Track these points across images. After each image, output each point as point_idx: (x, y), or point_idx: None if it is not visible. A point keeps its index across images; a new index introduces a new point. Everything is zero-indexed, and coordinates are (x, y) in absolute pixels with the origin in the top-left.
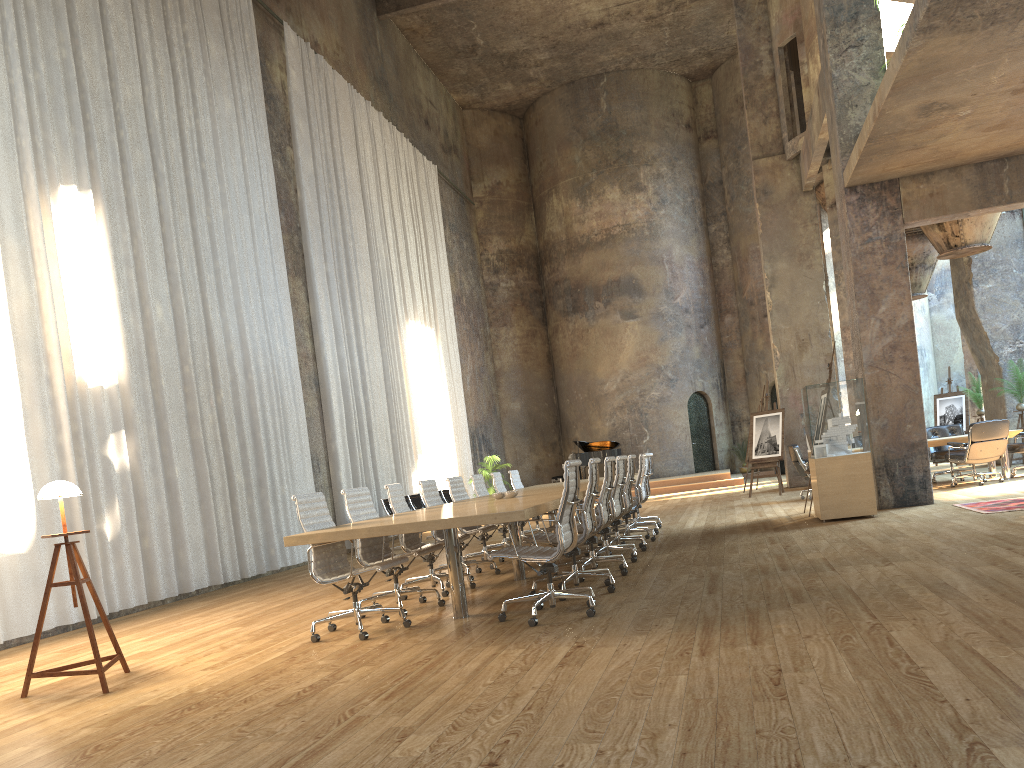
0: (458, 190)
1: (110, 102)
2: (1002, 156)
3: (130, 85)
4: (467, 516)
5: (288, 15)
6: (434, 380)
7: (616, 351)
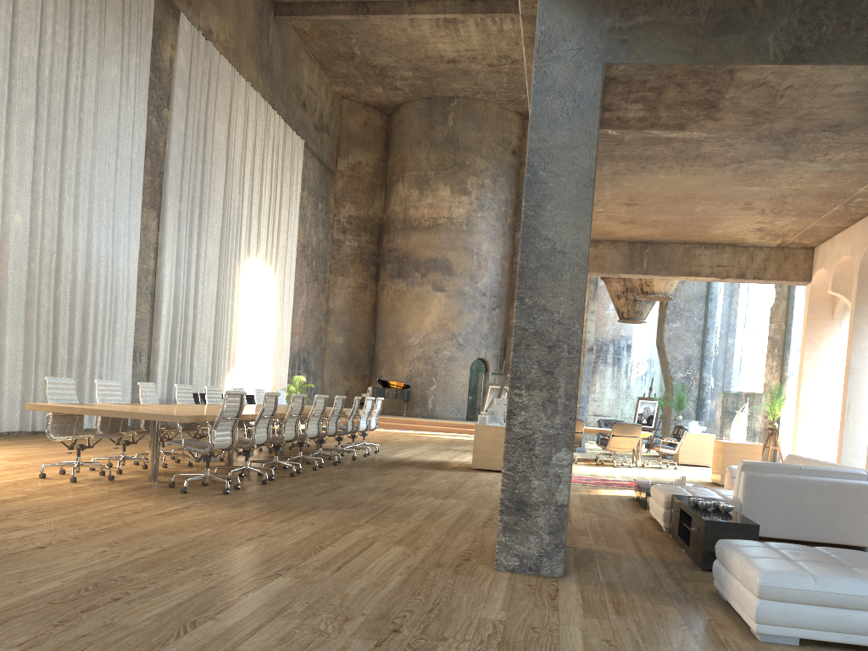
0: (322, 162)
1: (7, 58)
2: (645, 241)
3: (28, 46)
4: (146, 413)
5: (188, 7)
6: (264, 308)
7: (423, 314)
